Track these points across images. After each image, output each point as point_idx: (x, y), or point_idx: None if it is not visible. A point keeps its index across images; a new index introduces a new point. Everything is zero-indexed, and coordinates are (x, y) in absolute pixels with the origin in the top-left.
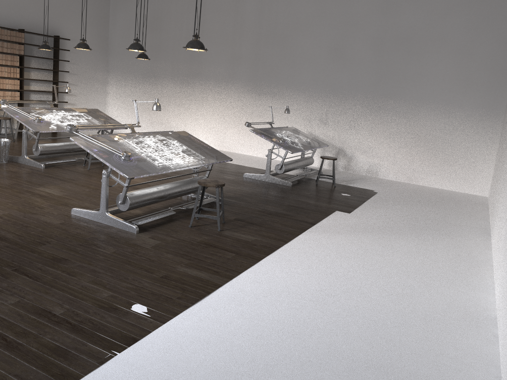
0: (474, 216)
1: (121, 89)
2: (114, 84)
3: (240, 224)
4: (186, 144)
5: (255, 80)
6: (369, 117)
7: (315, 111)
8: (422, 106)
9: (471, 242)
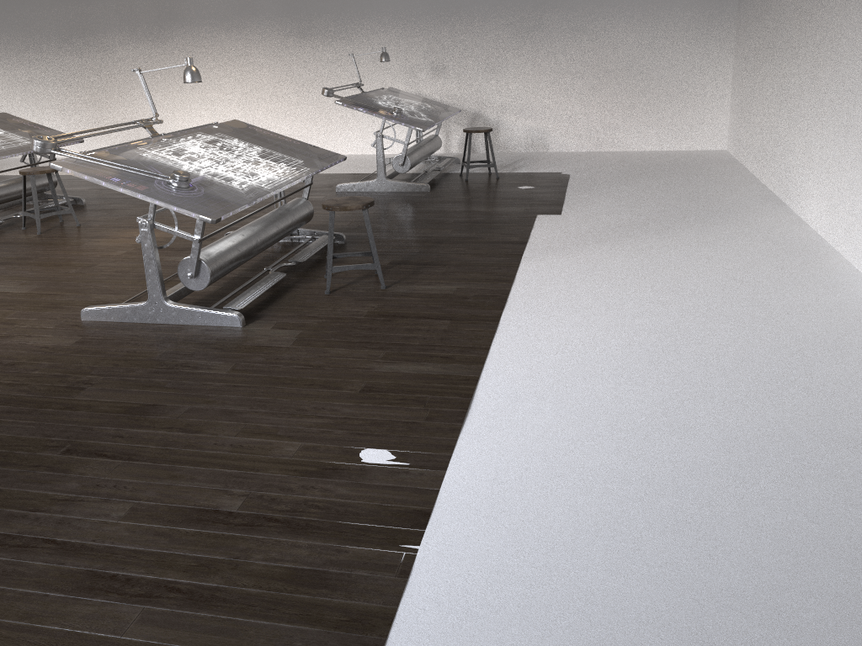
0: (737, 181)
1: (17, 71)
2: (0, 64)
3: (408, 269)
4: (257, 142)
5: (296, 11)
6: (517, 48)
7: (420, 53)
8: (604, 15)
9: (770, 220)
